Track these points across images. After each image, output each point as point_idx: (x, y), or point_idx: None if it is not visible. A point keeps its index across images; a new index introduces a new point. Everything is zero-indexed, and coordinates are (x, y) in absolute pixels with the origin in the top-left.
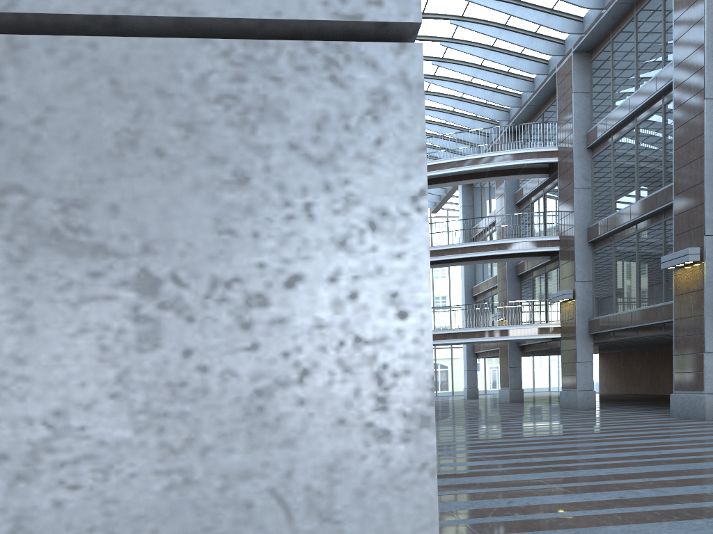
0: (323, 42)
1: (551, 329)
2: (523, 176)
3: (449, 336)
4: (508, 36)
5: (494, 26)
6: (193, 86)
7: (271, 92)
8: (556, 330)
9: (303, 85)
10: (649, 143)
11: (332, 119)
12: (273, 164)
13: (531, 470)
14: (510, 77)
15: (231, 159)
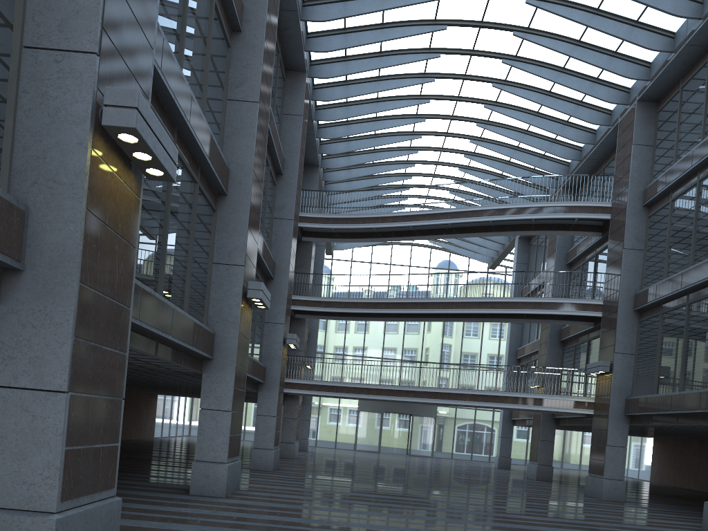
0: None
1: (582, 403)
2: (573, 232)
3: (466, 397)
4: (566, 80)
5: (550, 68)
6: None
7: None
8: (589, 406)
9: None
10: None
11: None
12: None
13: None
14: (569, 127)
15: None
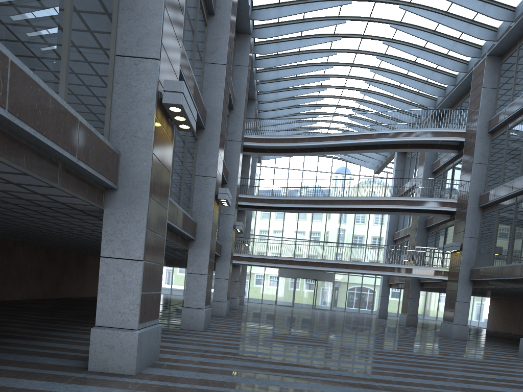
0: None
1: (440, 272)
2: (437, 150)
3: (359, 267)
4: (436, 39)
5: (425, 31)
6: None
7: None
8: (445, 274)
9: None
10: None
11: None
12: None
13: (341, 383)
14: (437, 72)
15: None
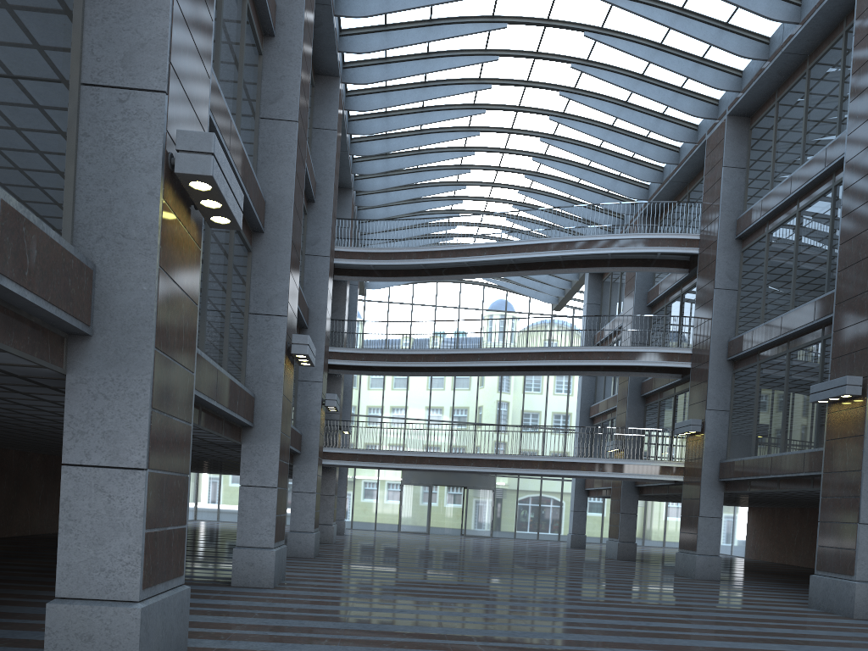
0: None
1: (671, 469)
2: (655, 269)
3: (537, 464)
4: (645, 89)
5: (627, 75)
6: None
7: None
8: (678, 471)
9: None
10: (836, 247)
11: None
12: None
13: None
14: (648, 144)
15: None
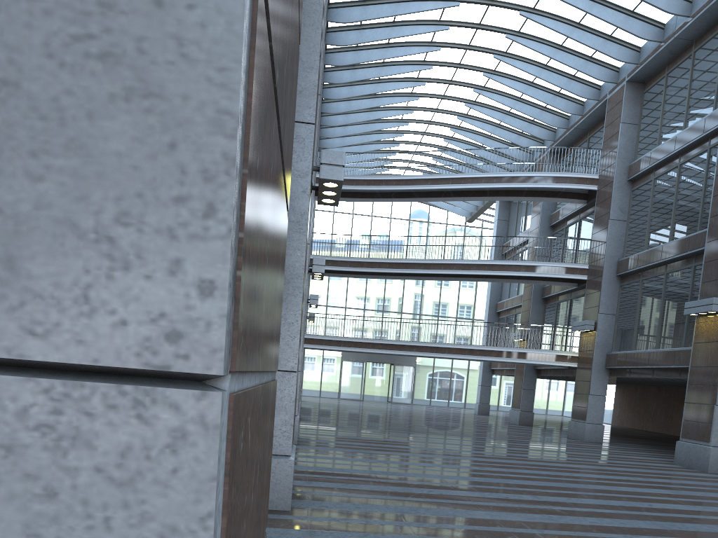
0: (133, 386)
1: (568, 357)
2: (561, 199)
3: (465, 351)
4: (563, 57)
5: (549, 45)
6: (15, 415)
7: (83, 424)
8: (573, 359)
9: (112, 420)
10: (695, 178)
11: (135, 449)
12: (79, 483)
13: (517, 509)
14: (560, 98)
15: (43, 477)
